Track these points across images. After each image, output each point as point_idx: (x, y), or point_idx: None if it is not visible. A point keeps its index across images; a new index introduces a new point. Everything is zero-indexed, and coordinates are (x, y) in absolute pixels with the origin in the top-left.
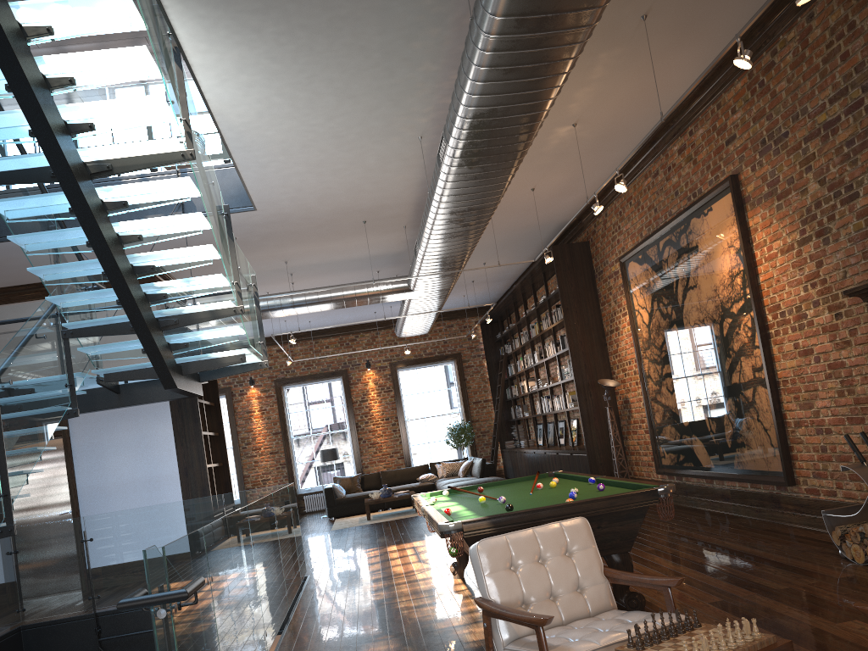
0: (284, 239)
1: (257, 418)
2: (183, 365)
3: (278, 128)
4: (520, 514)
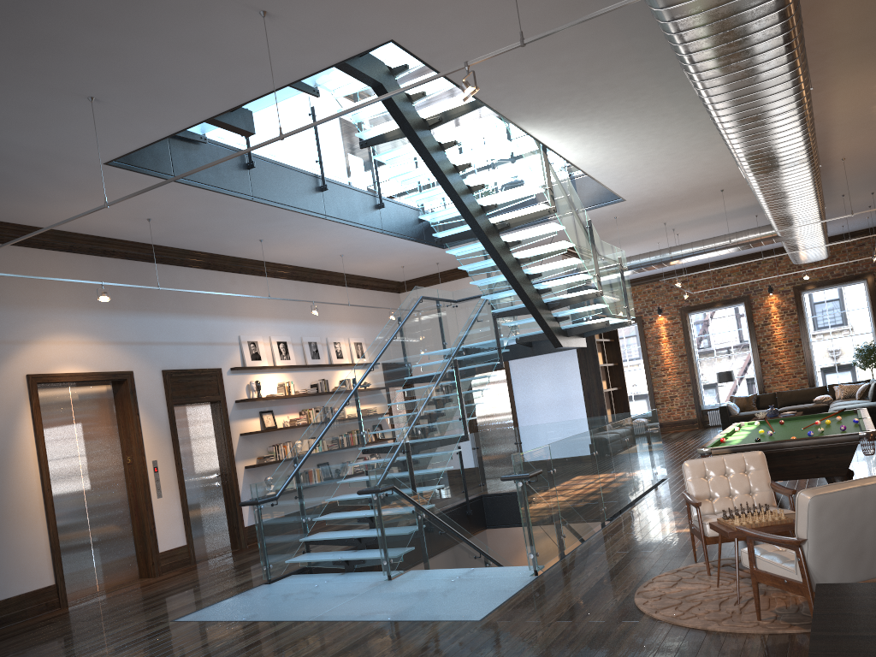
0: (656, 211)
1: (664, 342)
2: (567, 330)
3: (622, 160)
4: (751, 445)
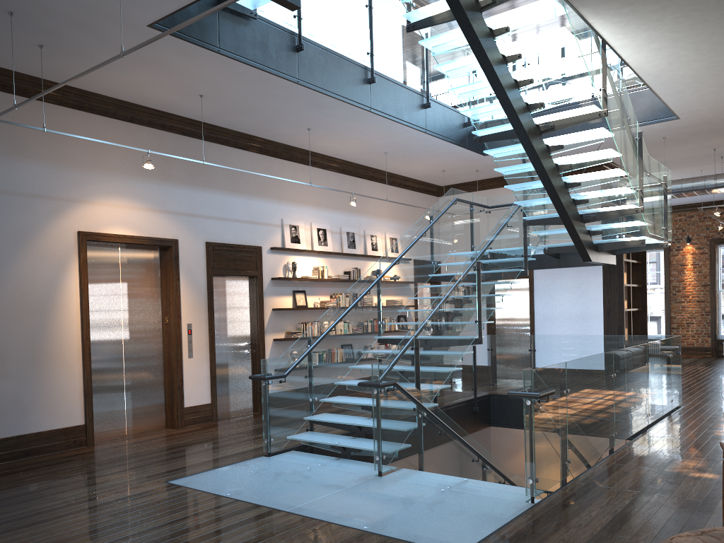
0: (709, 134)
1: (688, 271)
2: (599, 245)
3: (687, 68)
4: None
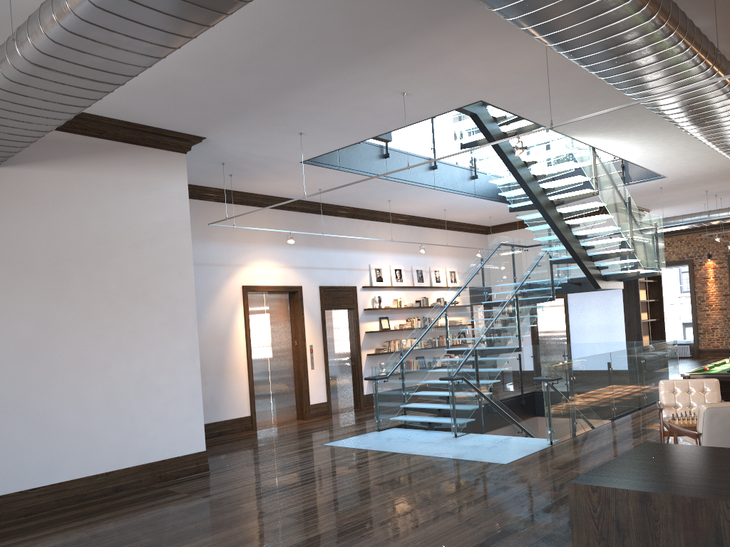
0: (696, 183)
1: (711, 283)
2: (607, 276)
3: (658, 154)
4: (719, 374)
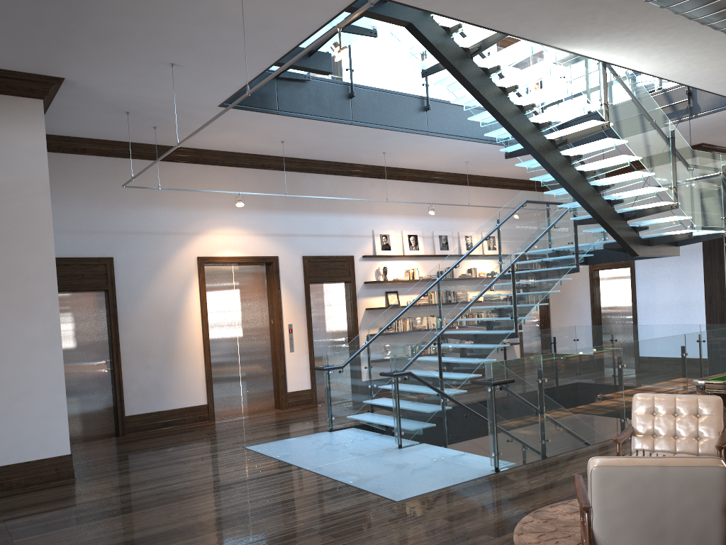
0: None
1: None
2: (650, 239)
3: (710, 66)
4: None
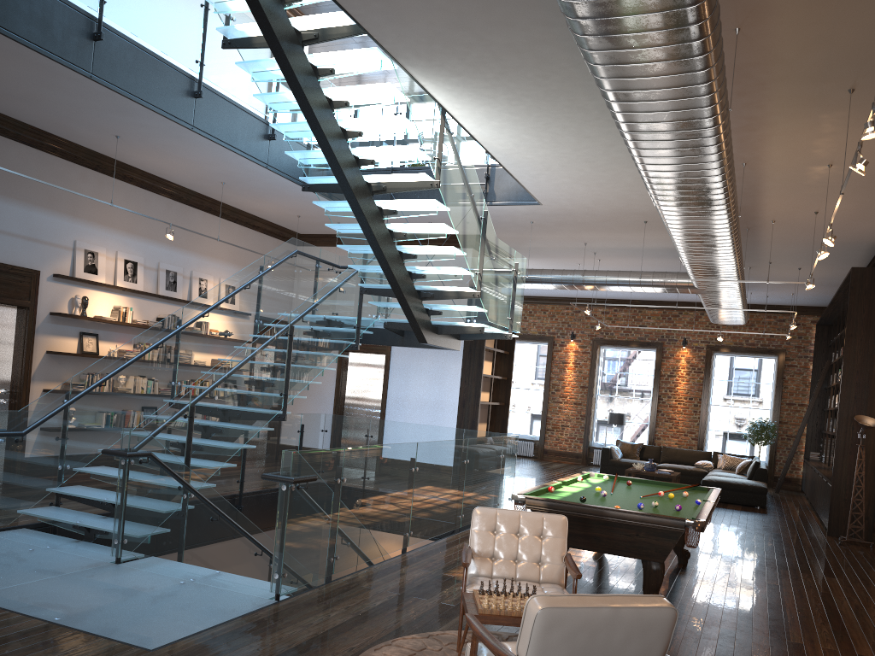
0: (576, 227)
1: (570, 369)
2: (439, 327)
3: (535, 154)
4: (569, 504)
